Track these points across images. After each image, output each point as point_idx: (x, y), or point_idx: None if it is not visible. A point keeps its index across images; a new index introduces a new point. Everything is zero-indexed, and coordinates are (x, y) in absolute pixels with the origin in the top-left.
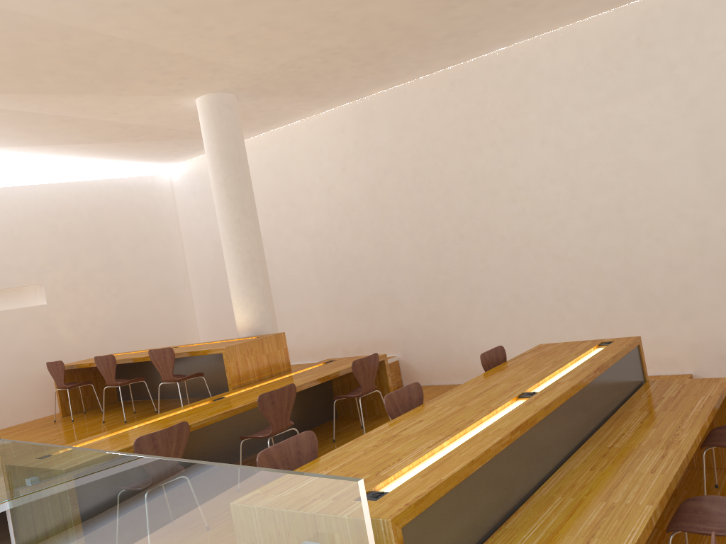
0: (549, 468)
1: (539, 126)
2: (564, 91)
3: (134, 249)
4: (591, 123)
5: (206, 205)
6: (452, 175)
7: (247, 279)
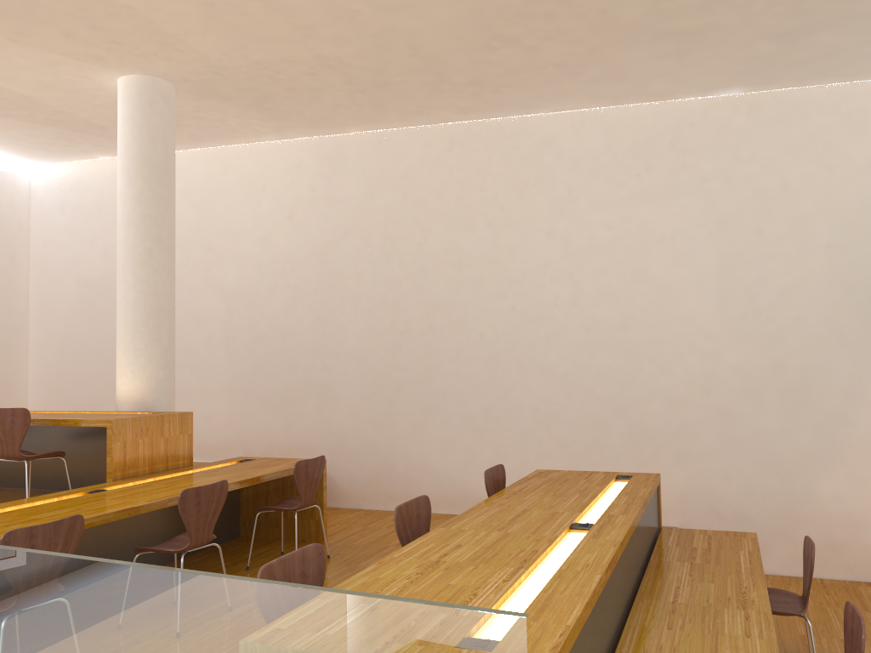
0: (618, 623)
1: (547, 214)
2: (583, 181)
3: None
4: (608, 223)
5: (78, 228)
6: (432, 251)
7: (148, 332)
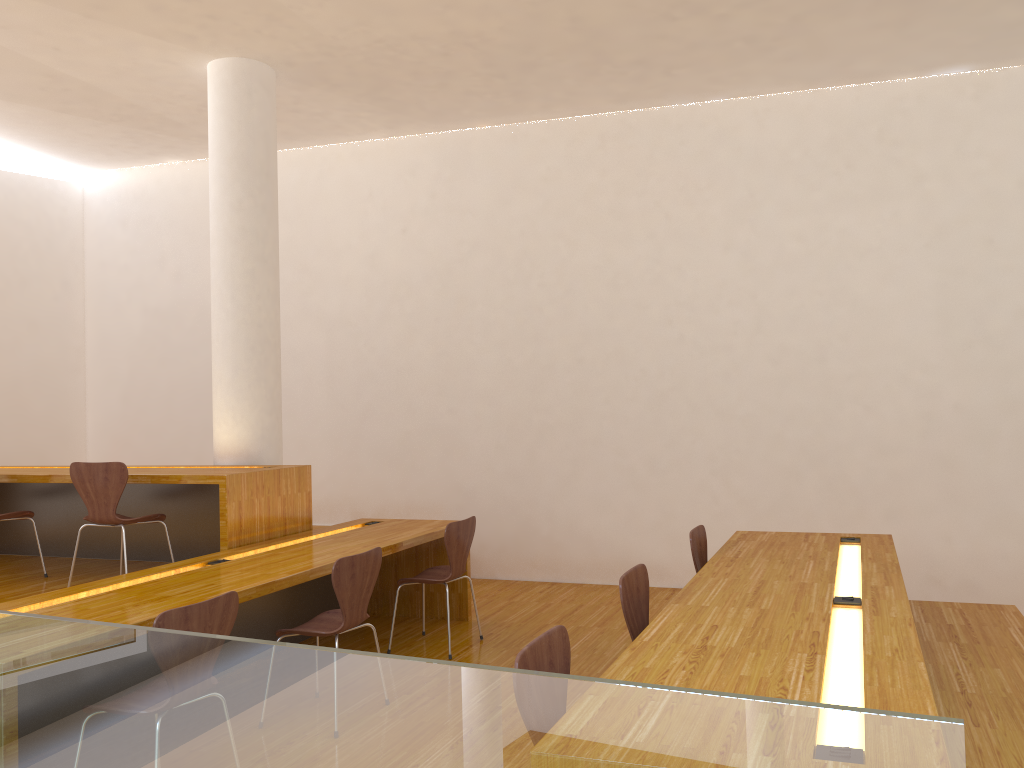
0: None
1: (723, 223)
2: (768, 182)
3: (2, 295)
4: (799, 233)
5: (144, 247)
6: (581, 269)
7: (251, 370)
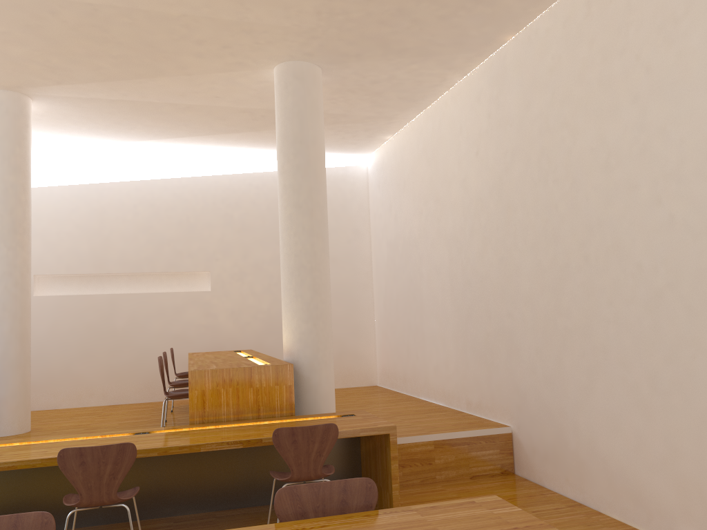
0: None
1: (705, 54)
2: None
3: None
4: None
5: (385, 200)
6: (581, 156)
7: (291, 289)
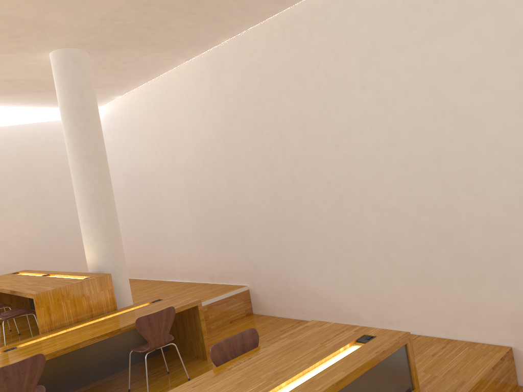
0: None
1: (359, 69)
2: (382, 31)
3: (59, 180)
4: (408, 65)
5: (117, 143)
6: (285, 120)
7: (91, 220)
